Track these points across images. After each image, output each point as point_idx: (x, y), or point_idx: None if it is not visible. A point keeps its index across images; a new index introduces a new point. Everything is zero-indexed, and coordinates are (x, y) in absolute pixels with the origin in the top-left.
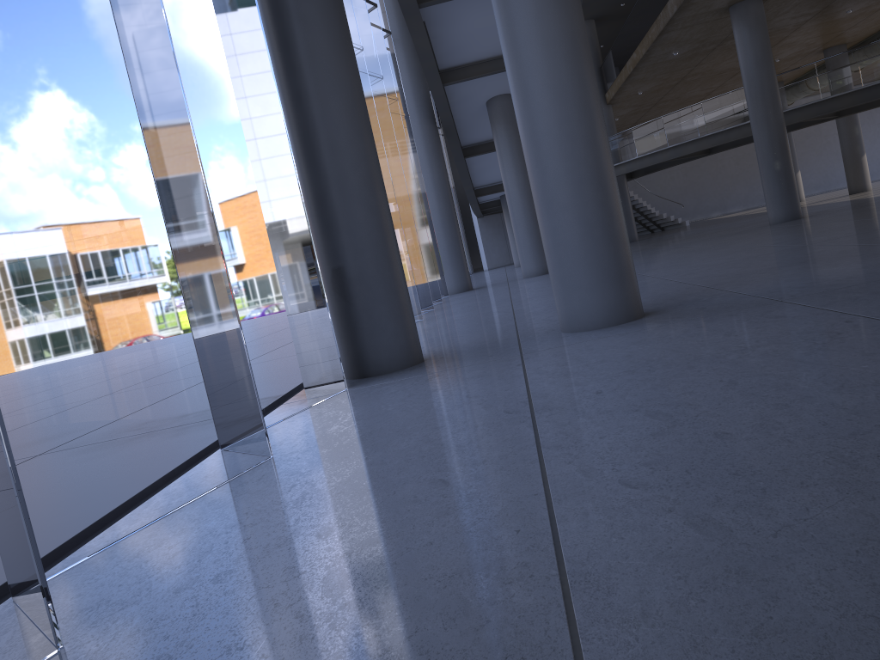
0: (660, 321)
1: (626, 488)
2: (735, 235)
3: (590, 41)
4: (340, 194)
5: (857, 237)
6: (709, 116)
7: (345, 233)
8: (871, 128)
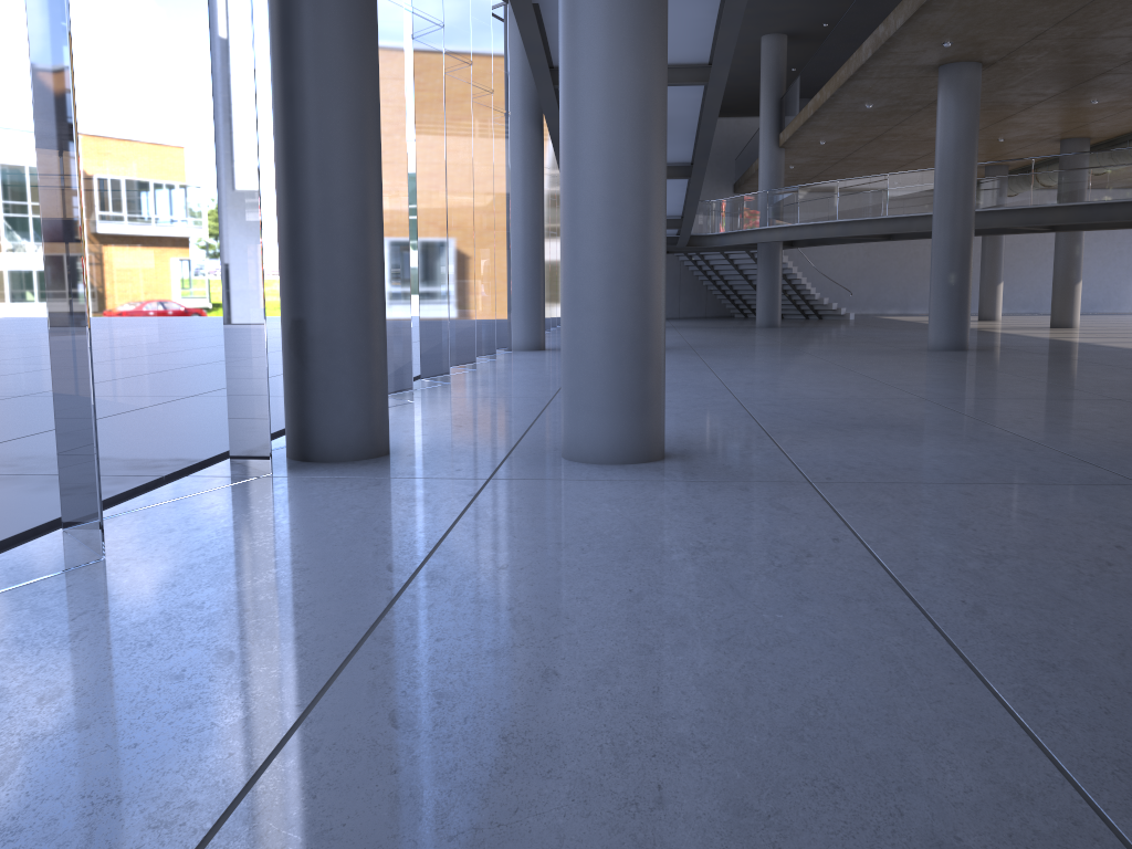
0: (668, 474)
1: (387, 724)
2: (878, 354)
3: (776, 62)
4: (319, 230)
5: (983, 404)
6: (894, 194)
7: (315, 279)
8: (1109, 246)
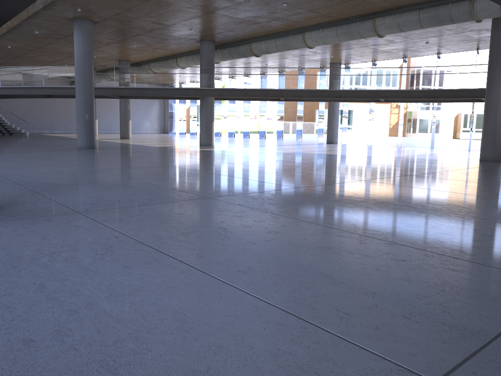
0: None
1: None
2: (56, 151)
3: None
4: None
5: (123, 171)
6: (52, 76)
7: None
8: (135, 106)
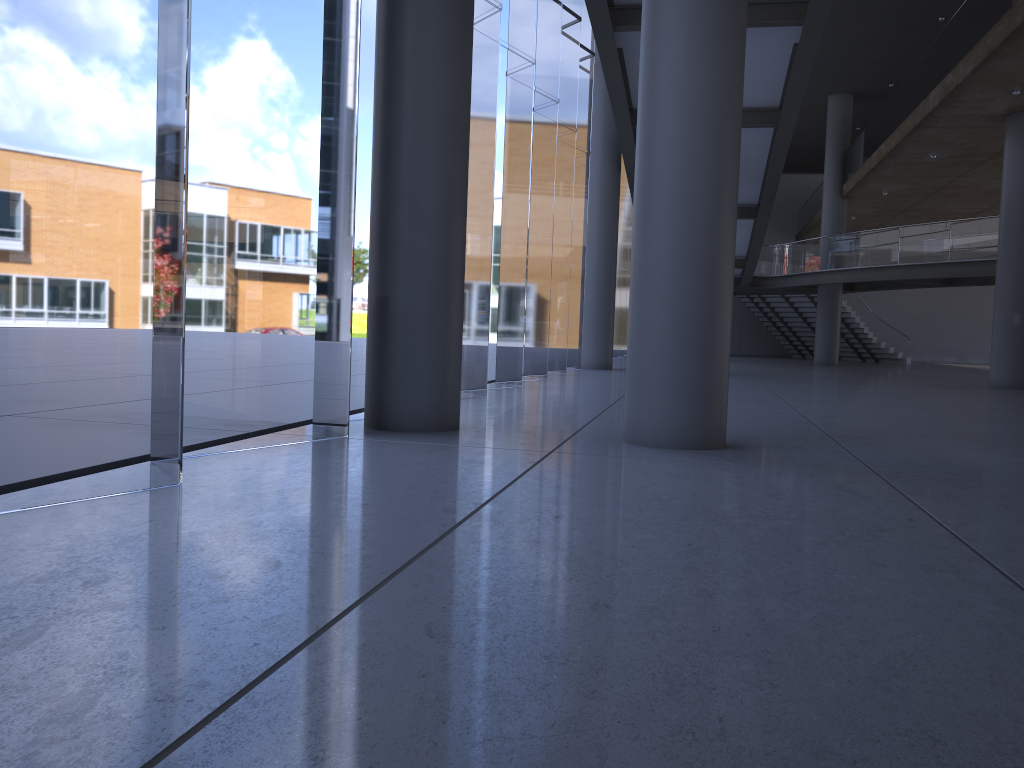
0: (729, 459)
1: (422, 634)
2: (938, 387)
3: (842, 119)
4: (407, 214)
5: None
6: (956, 240)
7: (400, 259)
8: None
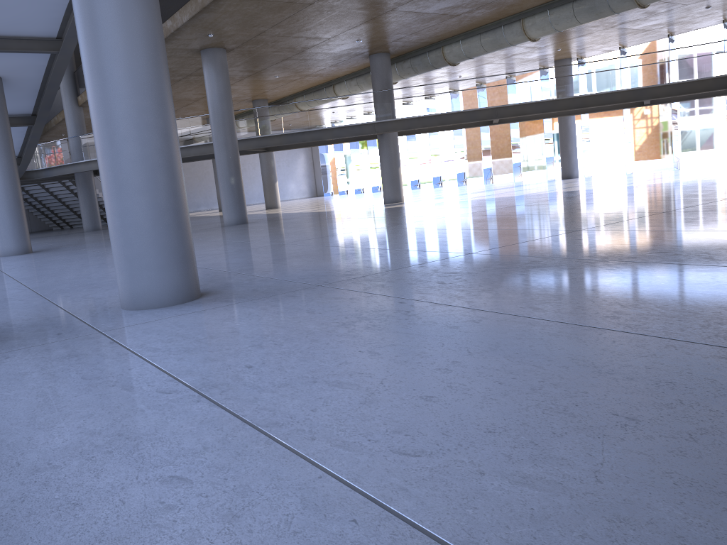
0: (226, 300)
1: (409, 457)
2: (201, 231)
3: None
4: None
5: (318, 240)
6: None
7: None
8: None
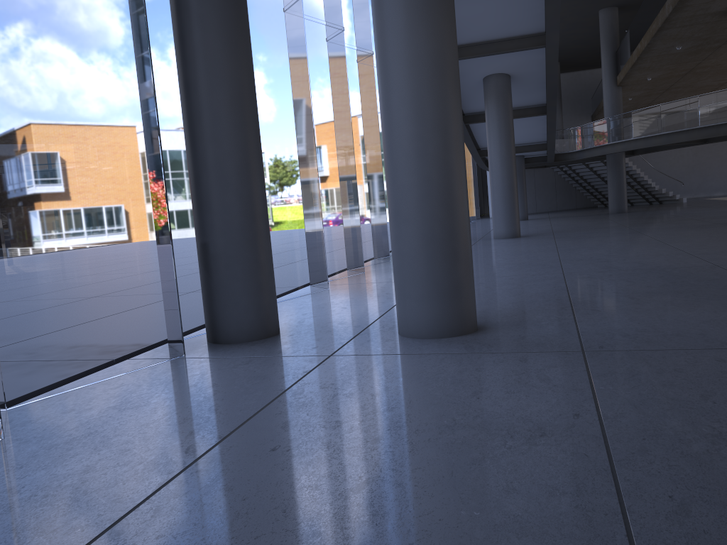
0: (470, 346)
1: None
2: (694, 228)
3: (611, 27)
4: (212, 179)
5: None
6: (704, 109)
7: (212, 214)
8: None
